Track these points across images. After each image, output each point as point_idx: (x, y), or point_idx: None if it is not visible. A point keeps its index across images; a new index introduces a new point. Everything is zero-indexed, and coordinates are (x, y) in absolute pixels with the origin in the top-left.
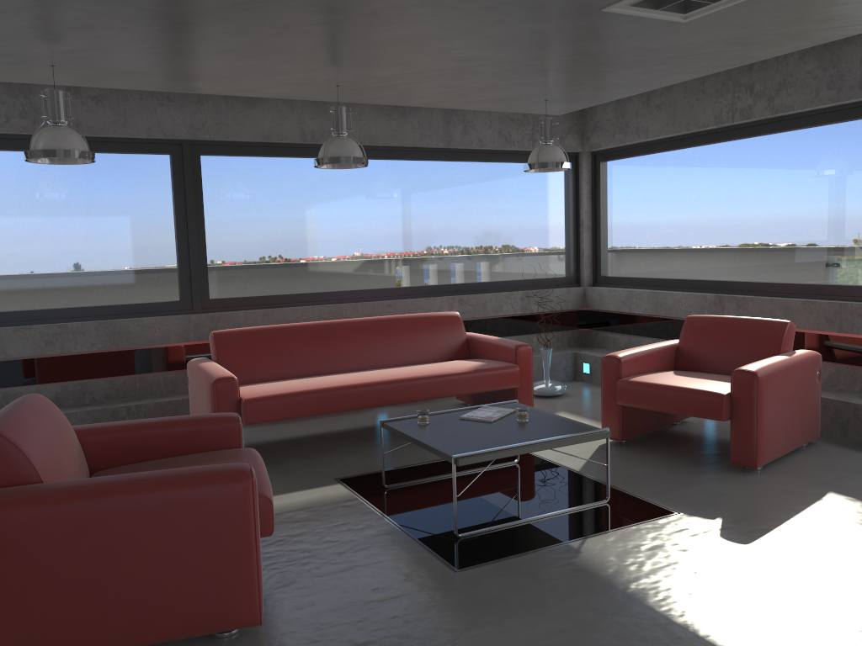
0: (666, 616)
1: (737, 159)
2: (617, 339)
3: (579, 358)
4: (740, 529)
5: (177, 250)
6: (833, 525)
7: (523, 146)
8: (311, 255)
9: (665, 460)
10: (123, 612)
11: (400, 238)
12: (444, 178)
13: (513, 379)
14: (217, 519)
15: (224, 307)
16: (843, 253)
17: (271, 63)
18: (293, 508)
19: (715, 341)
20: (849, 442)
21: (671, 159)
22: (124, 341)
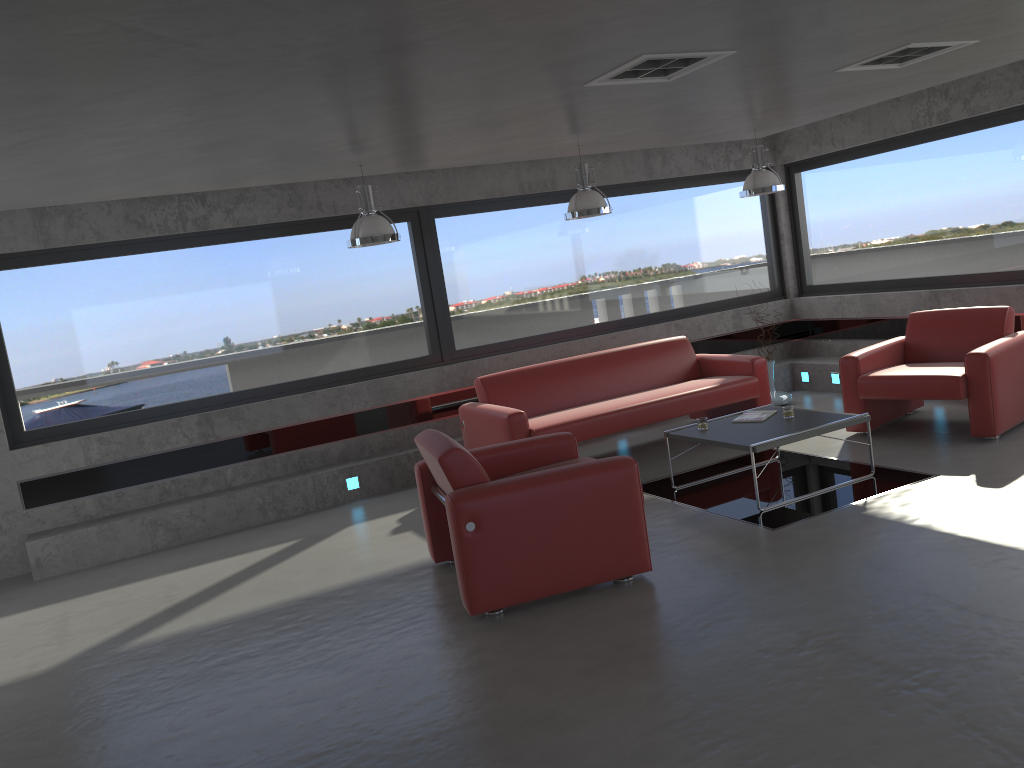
0: (950, 534)
1: (937, 159)
2: (831, 345)
3: (796, 368)
4: (992, 479)
5: (423, 308)
6: None
7: (719, 169)
8: (537, 298)
9: (910, 442)
10: (562, 565)
11: (614, 272)
12: (647, 210)
13: (754, 390)
14: (617, 494)
15: (468, 356)
16: None
17: (538, 139)
18: None
19: (941, 332)
20: None
21: (869, 164)
22: (391, 396)
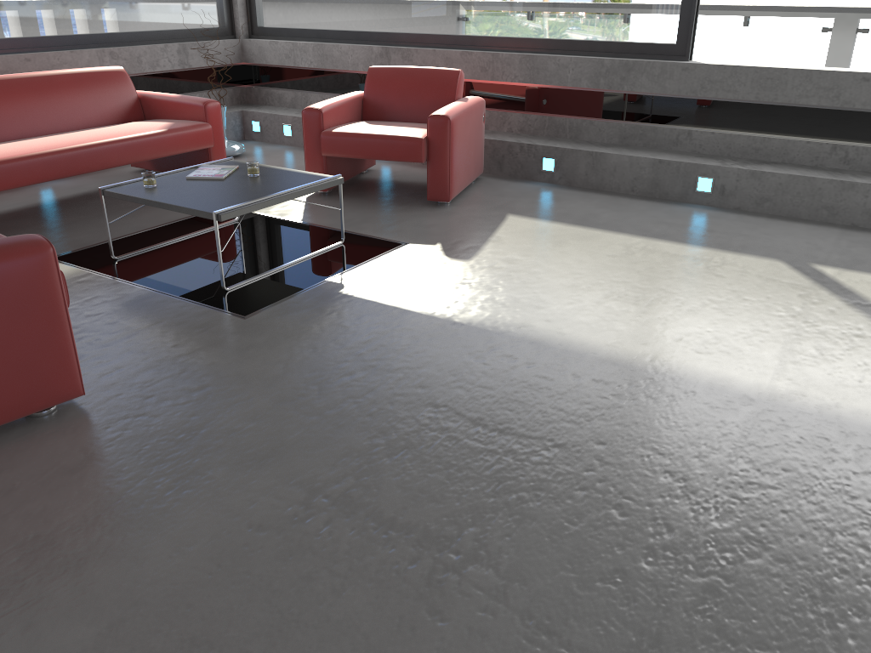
0: (438, 317)
1: None
2: (283, 95)
3: (247, 117)
4: (458, 249)
5: None
6: (520, 236)
7: None
8: None
9: (371, 204)
10: None
11: None
12: None
13: (208, 139)
14: (23, 295)
15: None
16: (493, 6)
17: None
18: None
19: (399, 90)
20: (504, 175)
21: None
22: None
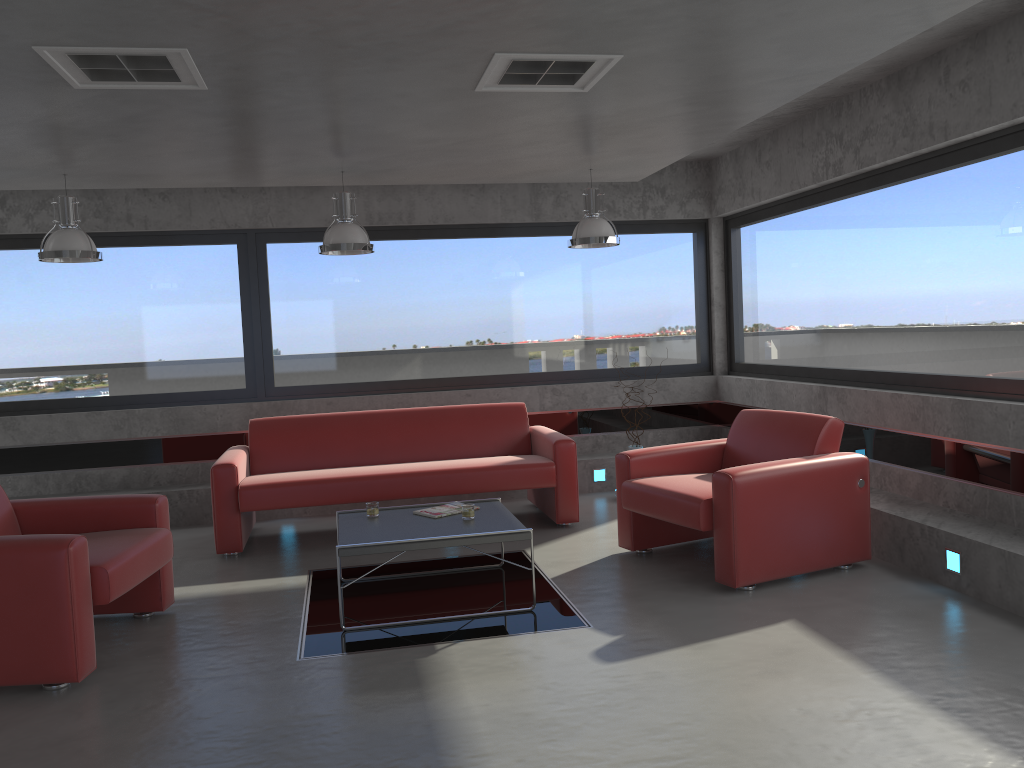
0: (428, 715)
1: (843, 222)
2: None
3: None
4: (628, 647)
5: (243, 338)
6: (737, 651)
7: (631, 216)
8: (384, 341)
9: (659, 574)
10: None
11: (485, 322)
12: (536, 255)
13: (547, 478)
14: (35, 581)
15: (289, 395)
16: (936, 335)
17: (245, 158)
18: (239, 593)
19: (757, 439)
20: (906, 567)
21: (789, 224)
22: (187, 427)
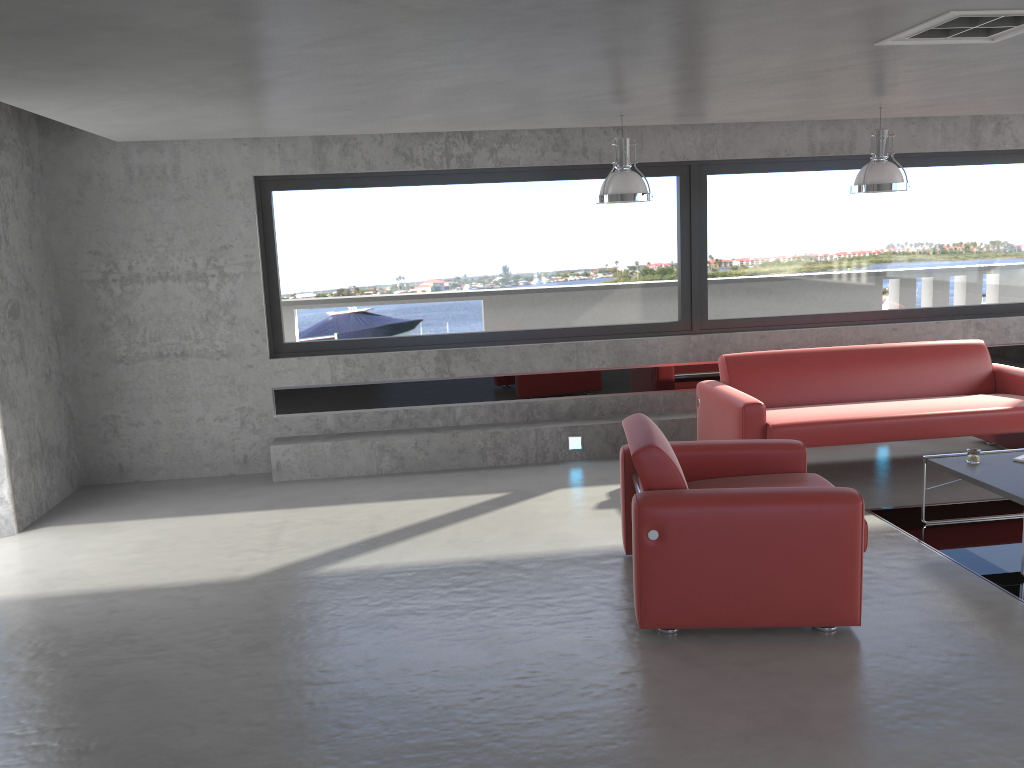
0: None
1: None
2: None
3: None
4: None
5: (679, 271)
6: None
7: None
8: (810, 274)
9: None
10: (751, 598)
11: (909, 254)
12: (965, 185)
13: None
14: (831, 532)
15: (721, 328)
16: None
17: (827, 99)
18: None
19: None
20: None
21: None
22: (629, 359)
